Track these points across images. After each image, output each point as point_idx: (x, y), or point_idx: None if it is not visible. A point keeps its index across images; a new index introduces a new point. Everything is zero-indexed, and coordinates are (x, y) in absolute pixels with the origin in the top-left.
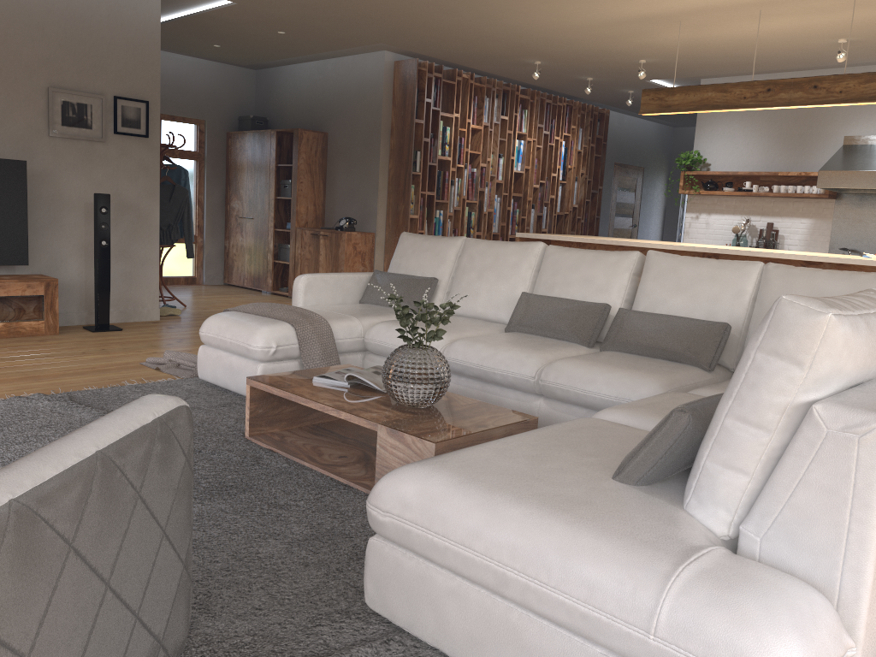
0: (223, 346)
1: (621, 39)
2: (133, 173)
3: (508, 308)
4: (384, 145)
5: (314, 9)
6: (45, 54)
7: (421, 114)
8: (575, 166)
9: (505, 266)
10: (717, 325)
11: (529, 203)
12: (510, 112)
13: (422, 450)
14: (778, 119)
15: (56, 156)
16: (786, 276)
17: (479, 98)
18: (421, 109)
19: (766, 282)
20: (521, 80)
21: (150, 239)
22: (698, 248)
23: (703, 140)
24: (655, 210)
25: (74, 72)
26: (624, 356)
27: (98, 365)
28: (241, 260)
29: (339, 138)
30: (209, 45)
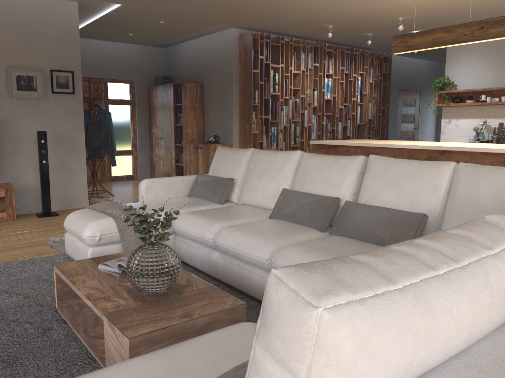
0: (73, 234)
1: (380, 4)
2: (65, 116)
3: (276, 199)
4: (235, 87)
5: (171, 4)
6: (4, 47)
7: (257, 66)
8: (368, 92)
9: (274, 169)
10: (415, 216)
11: (337, 118)
12: (320, 61)
13: (123, 343)
14: (504, 50)
15: (14, 109)
16: (473, 174)
17: (298, 53)
18: (257, 63)
19: (457, 179)
20: (326, 39)
21: (80, 157)
22: (431, 147)
23: (451, 69)
24: (430, 117)
25: (23, 56)
26: (343, 241)
27: (17, 244)
28: (159, 164)
29: (210, 85)
30: (126, 34)
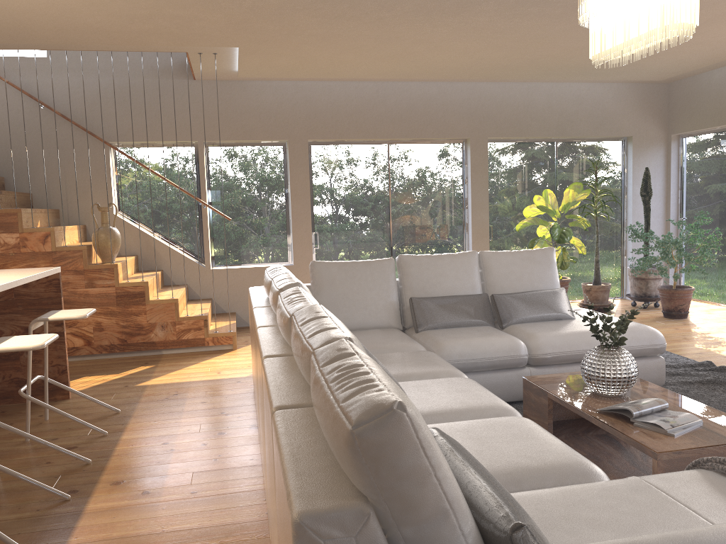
0: None
1: None
2: None
3: None
4: None
5: None
6: None
7: None
8: None
9: None
10: None
11: None
12: None
13: None
14: None
15: None
16: None
17: None
18: None
19: None
20: None
21: None
22: None
23: None
24: None
25: None
26: (388, 366)
27: None
28: None
29: None
30: None
